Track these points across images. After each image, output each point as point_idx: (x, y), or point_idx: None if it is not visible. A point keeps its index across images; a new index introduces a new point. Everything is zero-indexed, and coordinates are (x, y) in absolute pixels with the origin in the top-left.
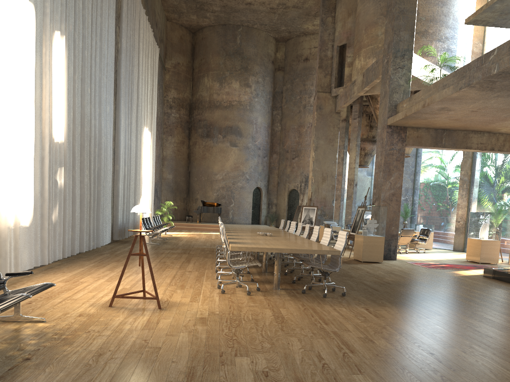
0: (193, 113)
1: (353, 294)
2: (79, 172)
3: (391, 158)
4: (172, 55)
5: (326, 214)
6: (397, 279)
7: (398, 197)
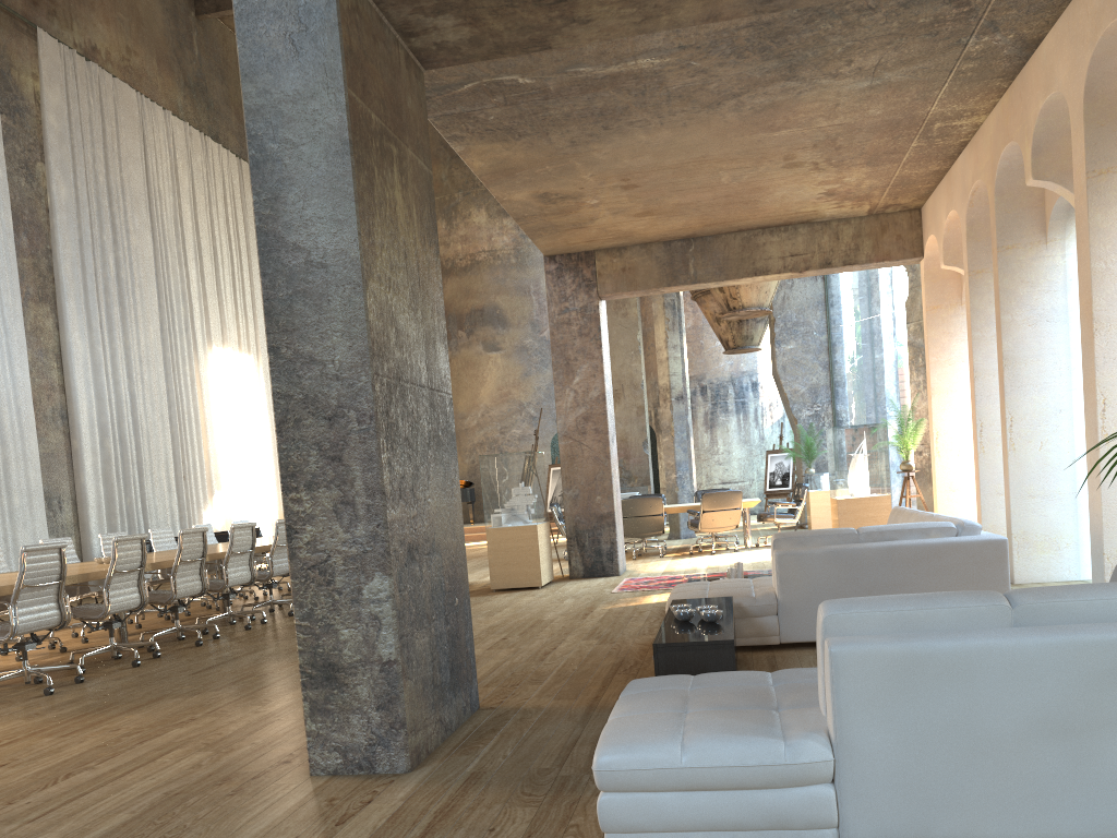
0: None
1: (90, 689)
2: None
3: (567, 332)
4: None
5: (634, 475)
6: None
7: (599, 422)
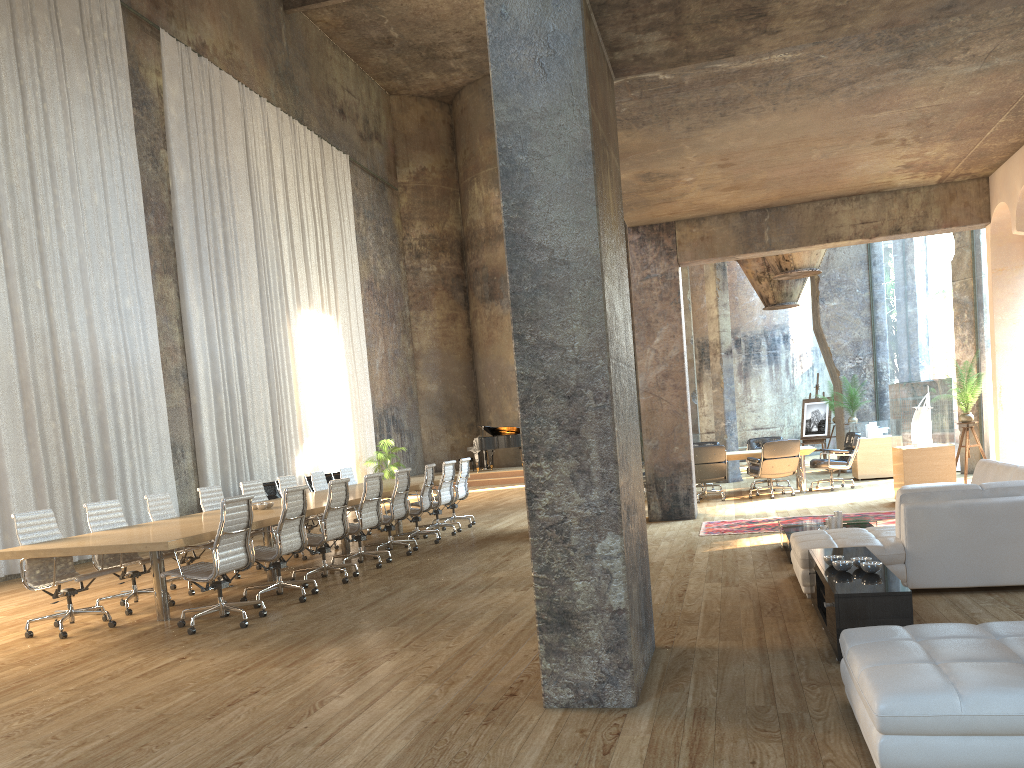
0: (467, 257)
1: (277, 622)
2: (27, 428)
3: (648, 297)
4: (408, 157)
5: None
6: (518, 573)
7: (677, 379)
